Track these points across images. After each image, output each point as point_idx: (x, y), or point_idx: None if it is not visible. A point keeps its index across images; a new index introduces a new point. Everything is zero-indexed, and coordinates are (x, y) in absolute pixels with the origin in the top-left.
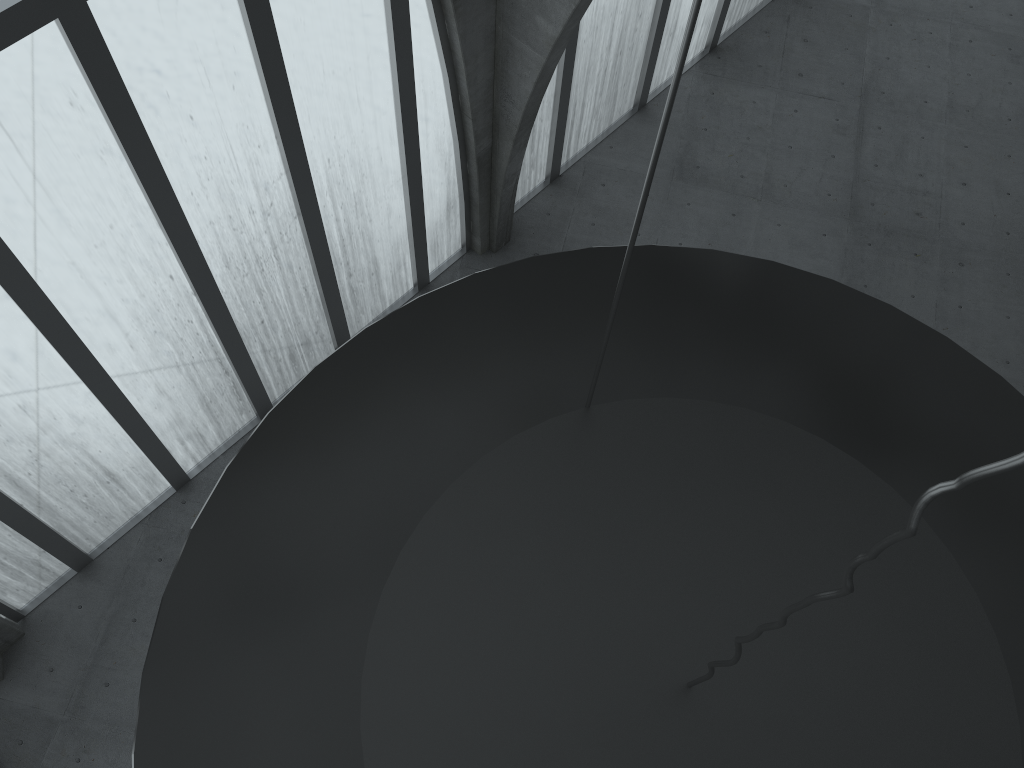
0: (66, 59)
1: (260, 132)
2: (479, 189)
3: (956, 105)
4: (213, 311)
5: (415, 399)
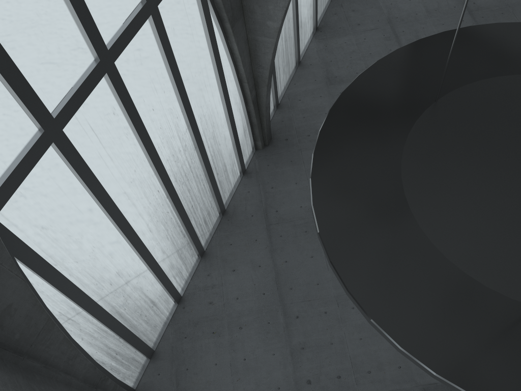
0: (109, 93)
1: (176, 110)
2: (255, 116)
3: (429, 10)
4: (176, 204)
5: (367, 125)
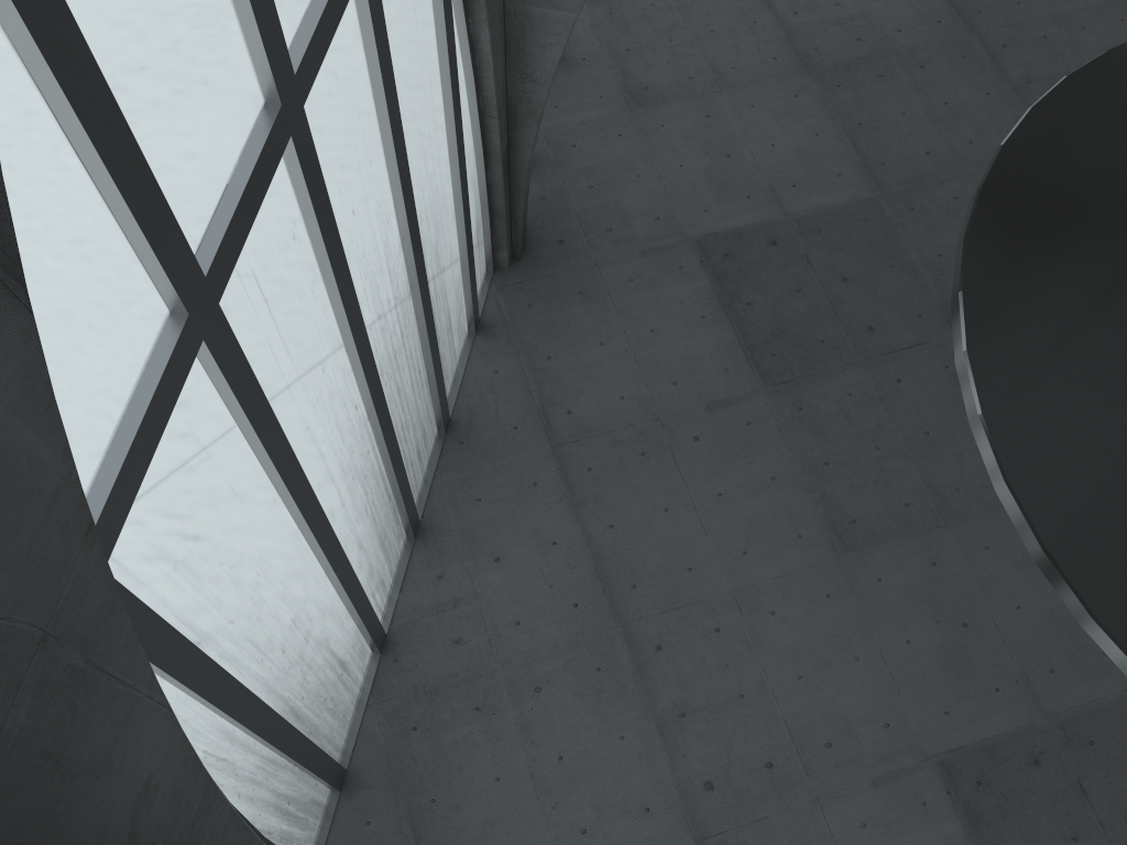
0: (287, 186)
1: (386, 206)
2: (505, 194)
3: None
4: (385, 429)
5: (1064, 272)
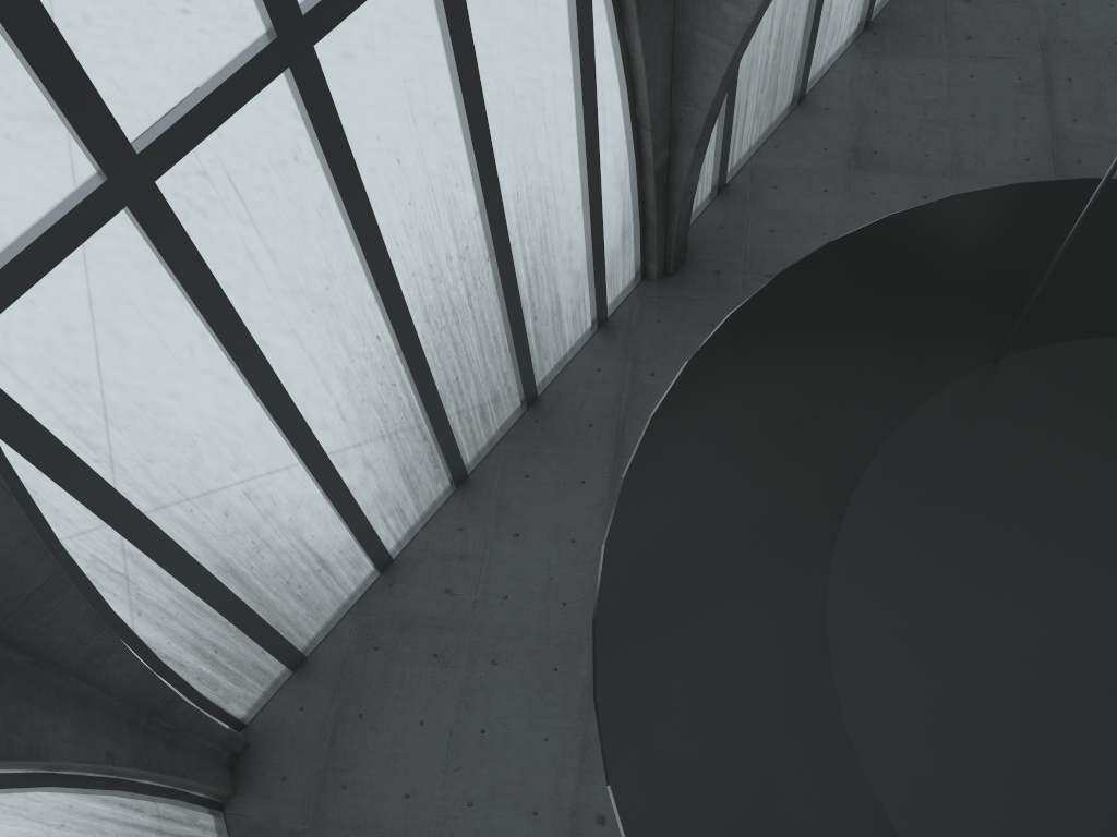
0: (292, 111)
1: (458, 170)
2: (656, 207)
3: None
4: (416, 370)
5: (805, 379)
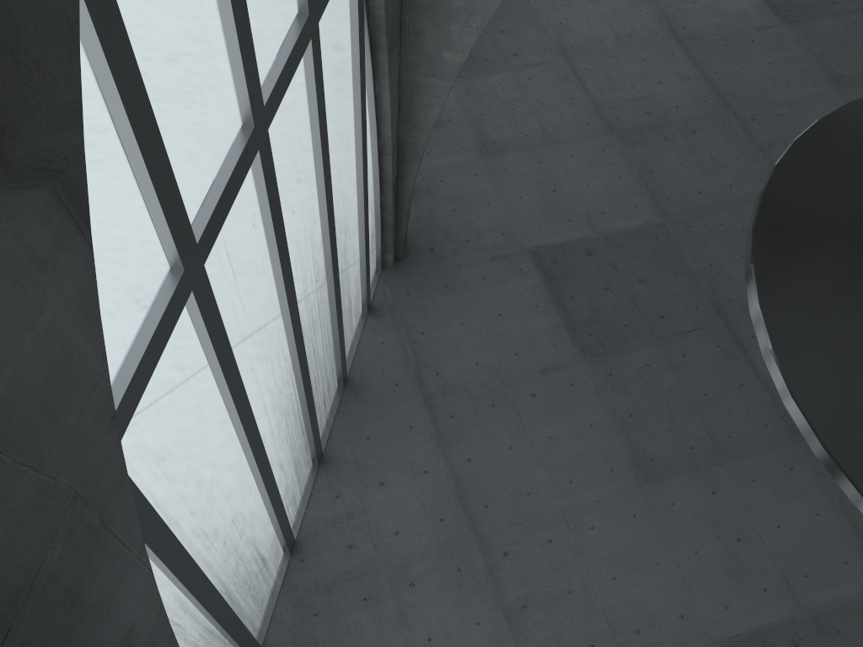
0: (252, 186)
1: (314, 211)
2: (393, 212)
3: (620, 36)
4: (304, 378)
5: (826, 251)
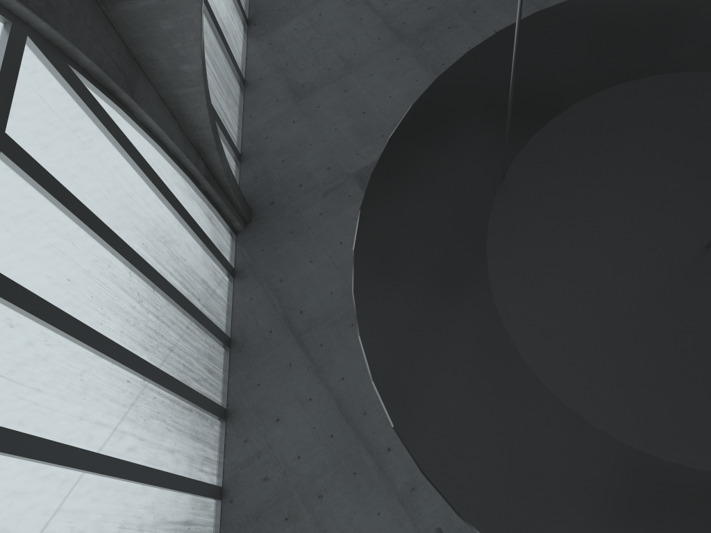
0: None
1: (103, 257)
2: (218, 193)
3: None
4: (161, 380)
5: (420, 256)
